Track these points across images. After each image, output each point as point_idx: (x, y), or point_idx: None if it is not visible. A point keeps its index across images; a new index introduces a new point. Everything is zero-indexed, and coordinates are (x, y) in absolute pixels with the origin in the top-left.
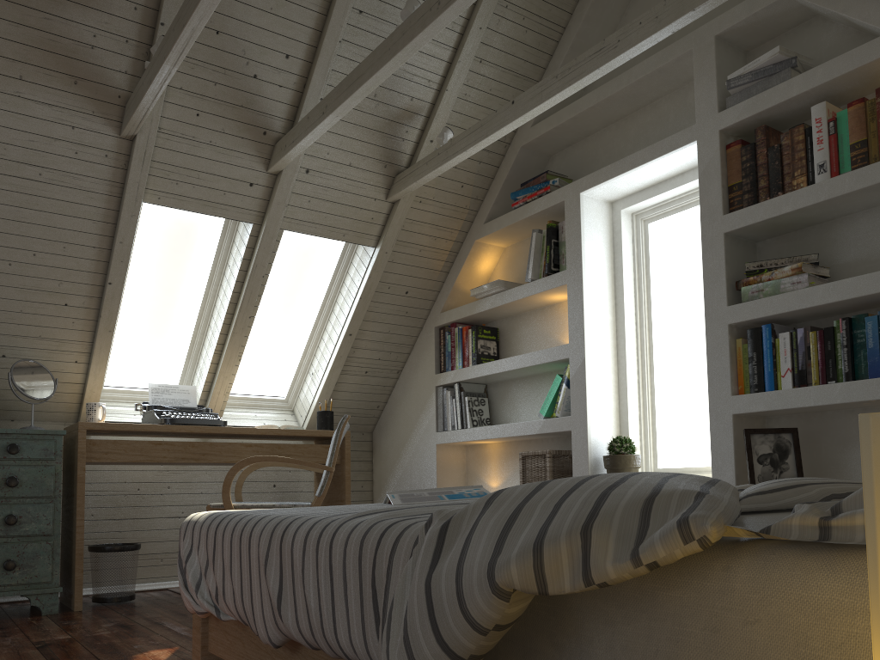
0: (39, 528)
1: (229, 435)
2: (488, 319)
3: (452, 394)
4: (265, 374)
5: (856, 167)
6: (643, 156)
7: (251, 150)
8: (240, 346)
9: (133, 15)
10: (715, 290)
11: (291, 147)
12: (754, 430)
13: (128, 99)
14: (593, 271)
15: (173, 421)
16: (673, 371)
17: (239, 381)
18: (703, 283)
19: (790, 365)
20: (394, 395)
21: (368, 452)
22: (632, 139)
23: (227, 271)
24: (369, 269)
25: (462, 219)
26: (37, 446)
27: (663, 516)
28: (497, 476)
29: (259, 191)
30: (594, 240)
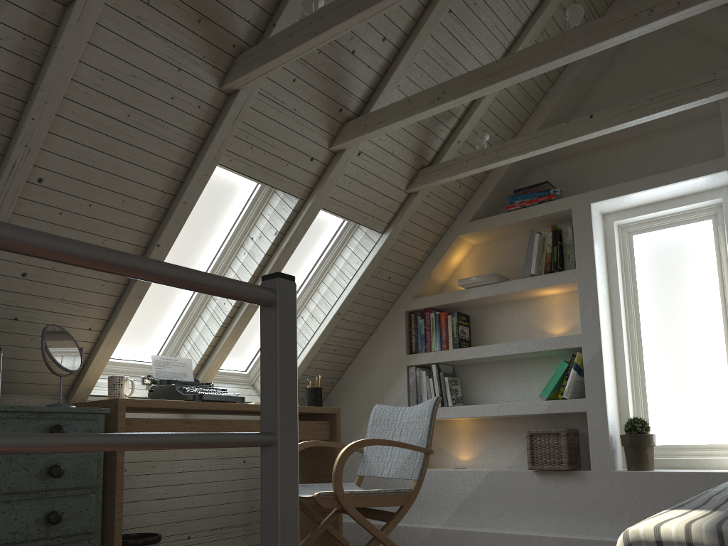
0: (81, 525)
1: (240, 412)
2: (461, 307)
3: (426, 374)
4: (235, 348)
5: None
6: (665, 178)
7: (324, 125)
8: (249, 320)
9: None
10: None
11: (377, 127)
12: None
13: (241, 50)
14: (600, 272)
15: (203, 398)
16: (658, 361)
17: None
18: None
19: None
20: (350, 372)
21: None
22: (625, 163)
23: (247, 244)
24: (372, 253)
25: (449, 215)
26: (80, 427)
27: None
28: (467, 450)
29: (315, 166)
30: (598, 245)
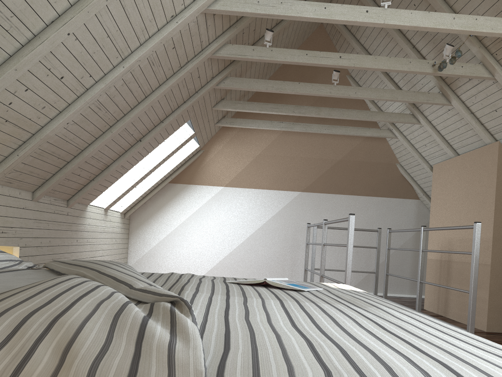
0: None
1: None
2: None
3: None
4: None
5: None
6: None
7: None
8: None
9: None
10: None
11: None
12: None
13: None
14: None
15: None
16: None
17: None
18: None
19: None
20: None
21: None
22: None
23: None
24: None
25: None
26: None
27: None
28: None
29: None
30: None
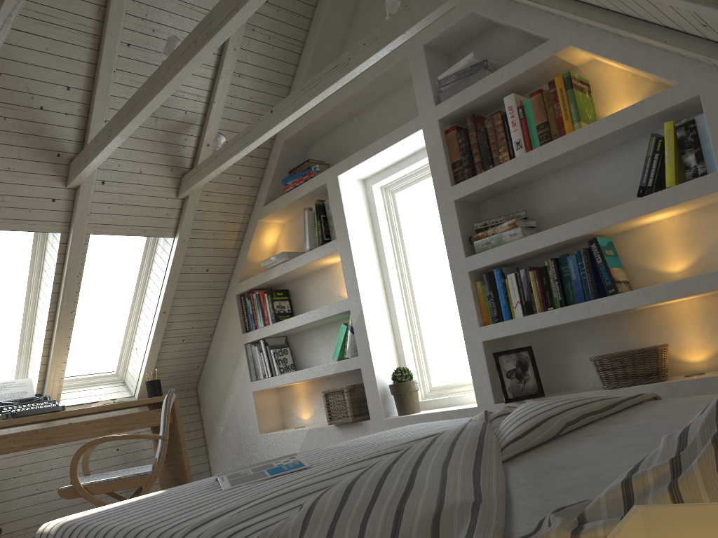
0: None
1: (69, 417)
2: (279, 283)
3: (259, 349)
4: (94, 355)
5: (543, 142)
6: (383, 144)
7: (48, 171)
8: (66, 338)
9: None
10: (454, 245)
11: (85, 165)
12: (500, 352)
13: None
14: (358, 238)
15: (14, 415)
16: (432, 308)
17: (71, 365)
18: (444, 241)
19: (518, 298)
20: (211, 355)
21: (195, 405)
22: (372, 128)
23: (44, 275)
24: (171, 256)
25: (245, 204)
26: None
27: (449, 533)
28: (307, 410)
29: (61, 204)
30: (354, 212)
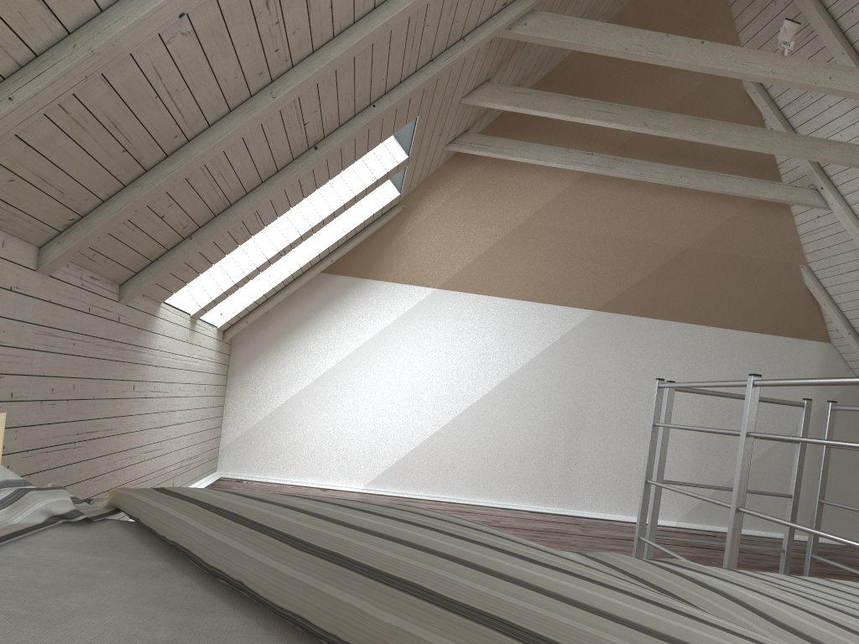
0: None
1: None
2: None
3: None
4: None
5: None
6: None
7: None
8: None
9: None
10: None
11: None
12: None
13: None
14: None
15: None
16: None
17: None
18: None
19: None
20: None
21: None
22: None
23: None
24: None
25: None
26: None
27: None
28: None
29: None
30: None
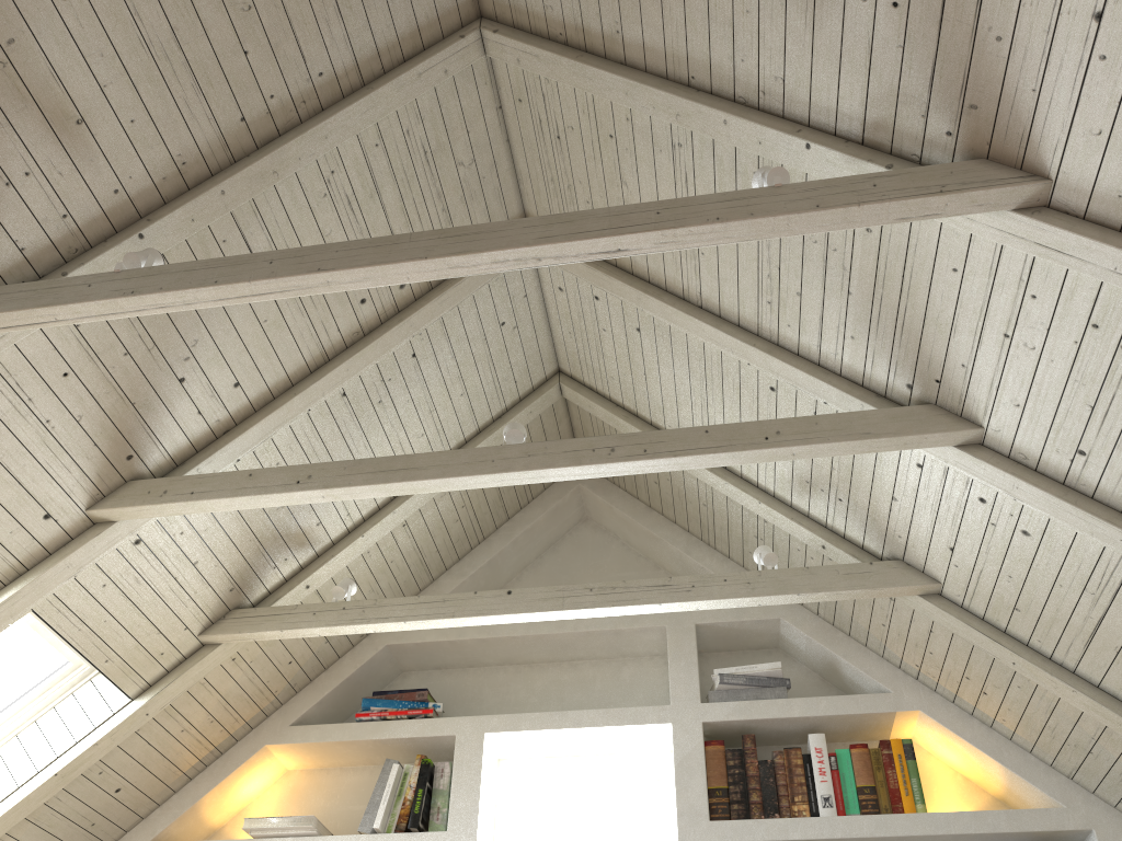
0: None
1: None
2: None
3: None
4: None
5: (867, 811)
6: (592, 718)
7: (91, 468)
8: None
9: (106, 195)
10: None
11: (185, 498)
12: None
13: None
14: None
15: None
16: None
17: None
18: None
19: None
20: None
21: None
22: (539, 692)
23: None
24: (101, 730)
25: (260, 707)
26: None
27: None
28: None
29: (49, 531)
30: (486, 800)
